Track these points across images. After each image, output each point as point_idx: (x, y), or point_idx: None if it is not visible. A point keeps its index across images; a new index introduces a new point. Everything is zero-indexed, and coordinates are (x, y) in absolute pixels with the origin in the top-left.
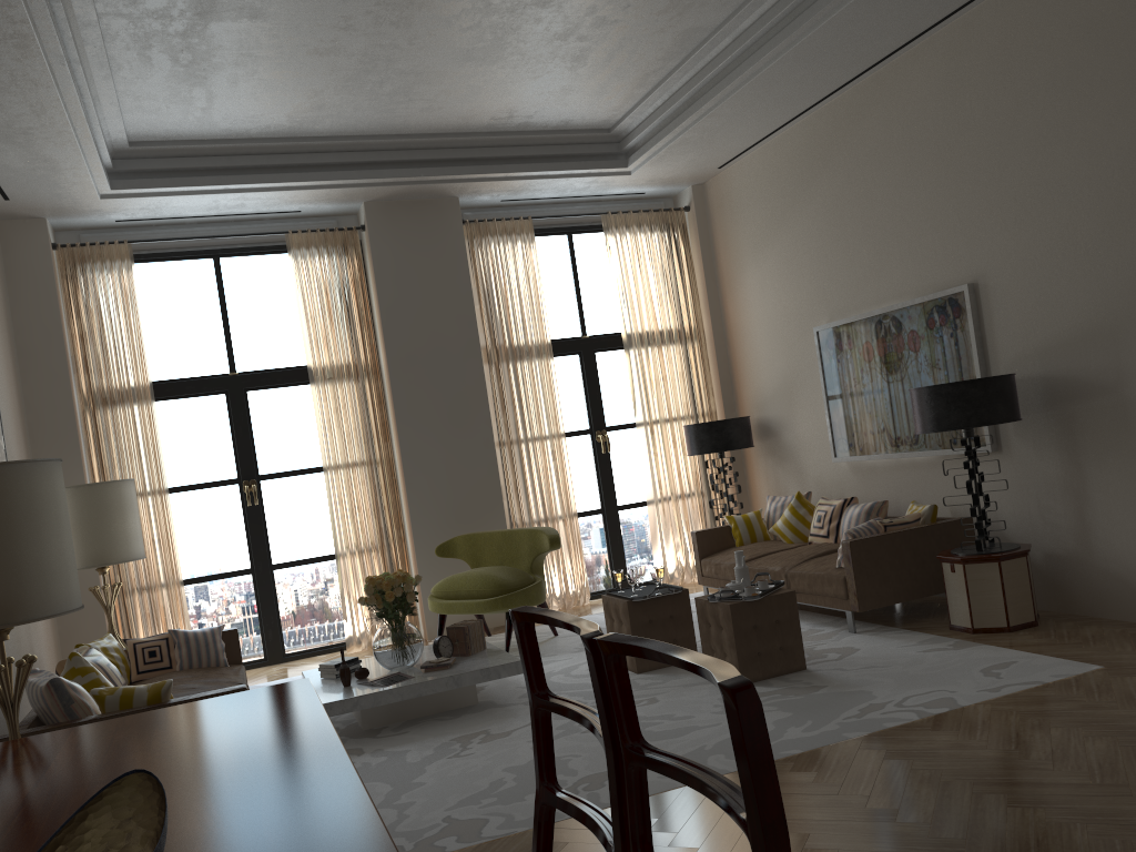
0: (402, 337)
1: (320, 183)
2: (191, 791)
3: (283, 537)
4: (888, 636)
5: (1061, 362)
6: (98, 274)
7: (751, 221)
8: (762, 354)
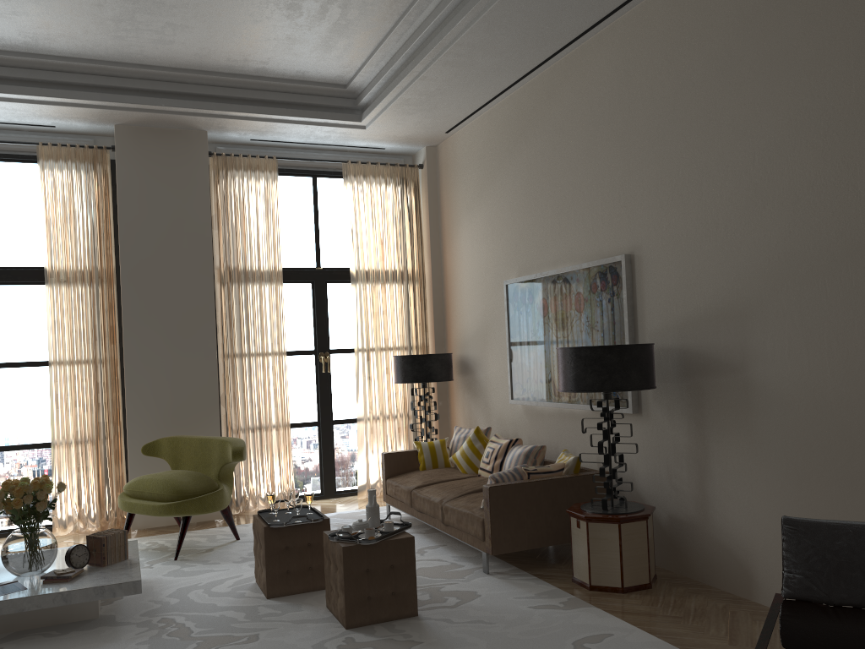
0: (137, 251)
1: (62, 100)
2: None
3: (6, 422)
4: (514, 582)
5: (696, 337)
6: None
7: (468, 181)
8: (467, 300)
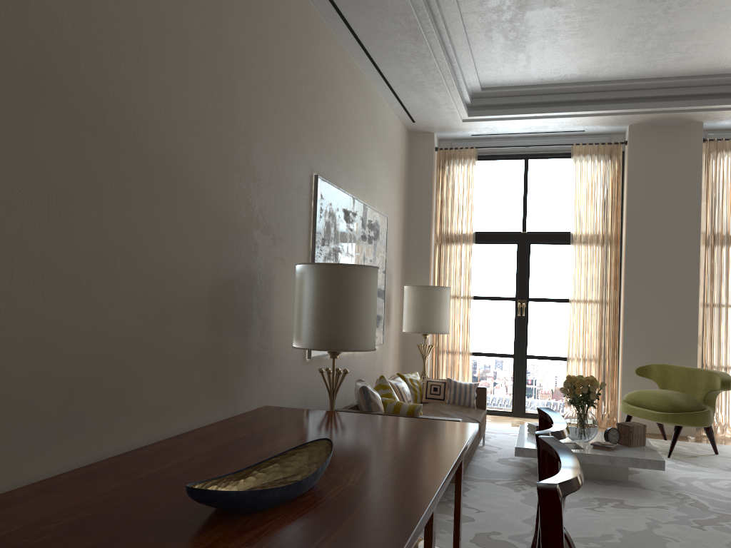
0: (639, 220)
1: (596, 112)
2: (360, 461)
3: (536, 339)
4: None
5: None
6: (456, 166)
7: None
8: None
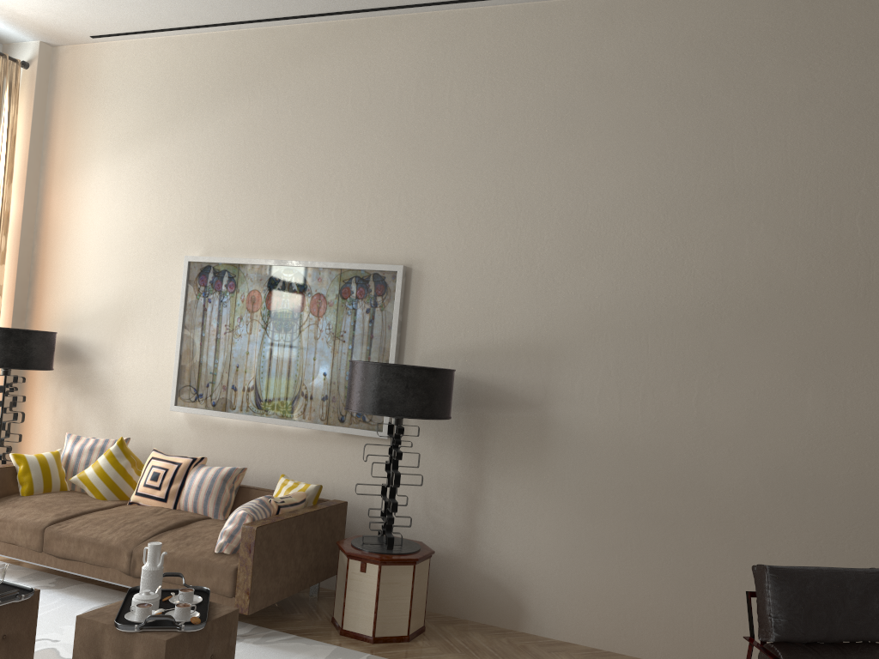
0: None
1: None
2: None
3: None
4: (279, 646)
5: (487, 368)
6: None
7: (120, 113)
8: (91, 265)
